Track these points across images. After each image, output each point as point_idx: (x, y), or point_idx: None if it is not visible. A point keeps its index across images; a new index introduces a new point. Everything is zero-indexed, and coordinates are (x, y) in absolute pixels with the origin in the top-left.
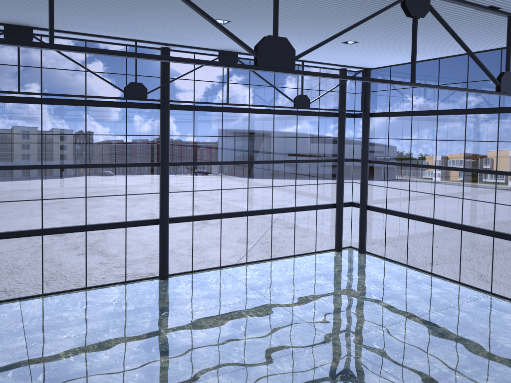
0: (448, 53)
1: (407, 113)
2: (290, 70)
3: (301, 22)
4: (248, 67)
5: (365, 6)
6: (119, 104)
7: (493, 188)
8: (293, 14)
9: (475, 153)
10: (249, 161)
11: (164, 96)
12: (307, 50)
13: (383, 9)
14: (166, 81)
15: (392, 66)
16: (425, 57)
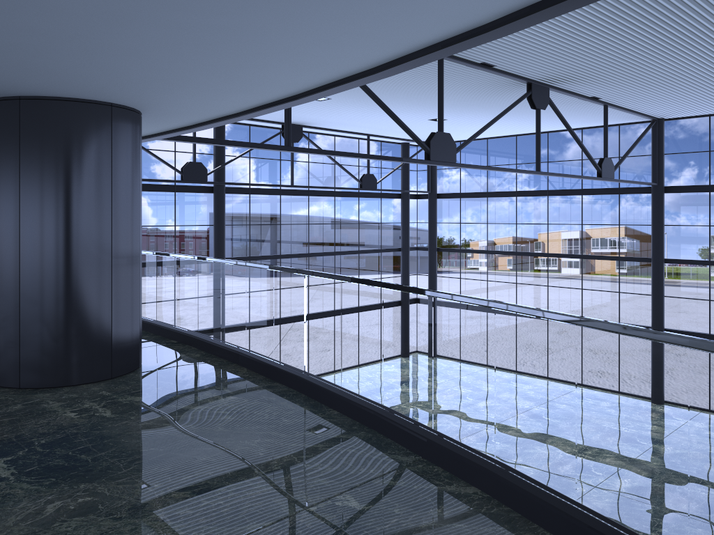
0: (528, 130)
1: (482, 194)
2: (453, 163)
3: (405, 102)
4: (424, 161)
5: (480, 92)
6: (166, 188)
7: (534, 278)
8: (404, 95)
9: (512, 236)
10: (309, 253)
11: (220, 177)
12: (464, 144)
13: (516, 103)
14: (222, 159)
15: (462, 141)
16: (502, 134)
